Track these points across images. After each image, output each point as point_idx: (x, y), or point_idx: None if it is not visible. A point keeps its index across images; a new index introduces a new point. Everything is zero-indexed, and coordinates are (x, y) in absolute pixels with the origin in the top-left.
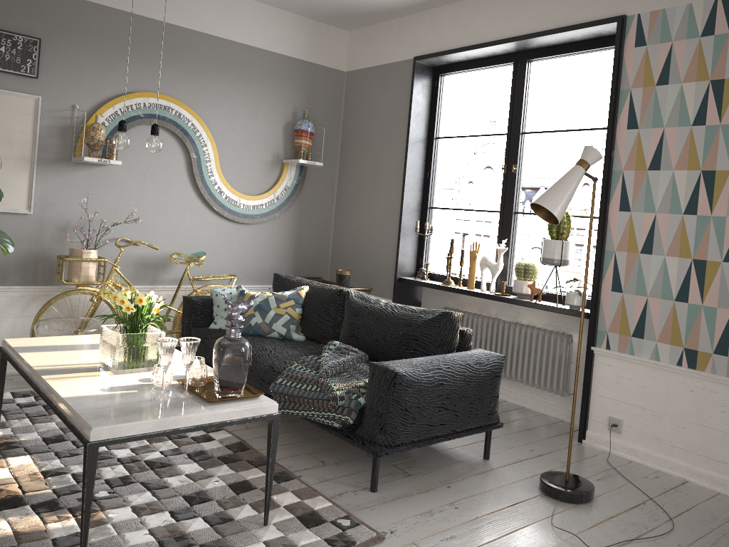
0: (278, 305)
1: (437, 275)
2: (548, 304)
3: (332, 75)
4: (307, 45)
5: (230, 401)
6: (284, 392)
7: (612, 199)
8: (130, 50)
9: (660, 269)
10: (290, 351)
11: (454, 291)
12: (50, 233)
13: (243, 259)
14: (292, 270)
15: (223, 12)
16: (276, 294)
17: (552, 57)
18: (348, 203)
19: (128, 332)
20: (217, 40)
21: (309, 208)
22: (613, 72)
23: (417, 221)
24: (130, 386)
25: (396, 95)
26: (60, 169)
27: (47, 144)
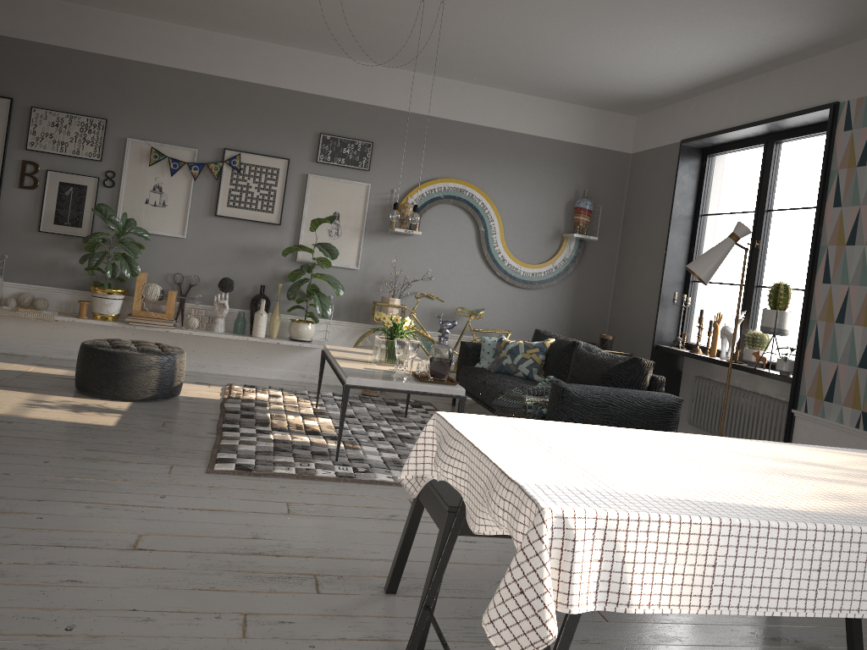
0: (525, 351)
1: (692, 345)
2: (766, 371)
3: (617, 157)
4: (592, 131)
5: (434, 383)
6: (500, 405)
7: (818, 272)
8: (436, 146)
9: (848, 337)
10: (522, 384)
11: (696, 358)
12: (370, 284)
13: (521, 319)
14: (568, 334)
15: (514, 110)
16: (526, 342)
17: (794, 138)
18: (624, 275)
19: (388, 340)
20: (507, 133)
21: (587, 278)
22: (824, 154)
23: (674, 293)
24: (381, 370)
25: (666, 175)
26: (380, 237)
27: (372, 219)
